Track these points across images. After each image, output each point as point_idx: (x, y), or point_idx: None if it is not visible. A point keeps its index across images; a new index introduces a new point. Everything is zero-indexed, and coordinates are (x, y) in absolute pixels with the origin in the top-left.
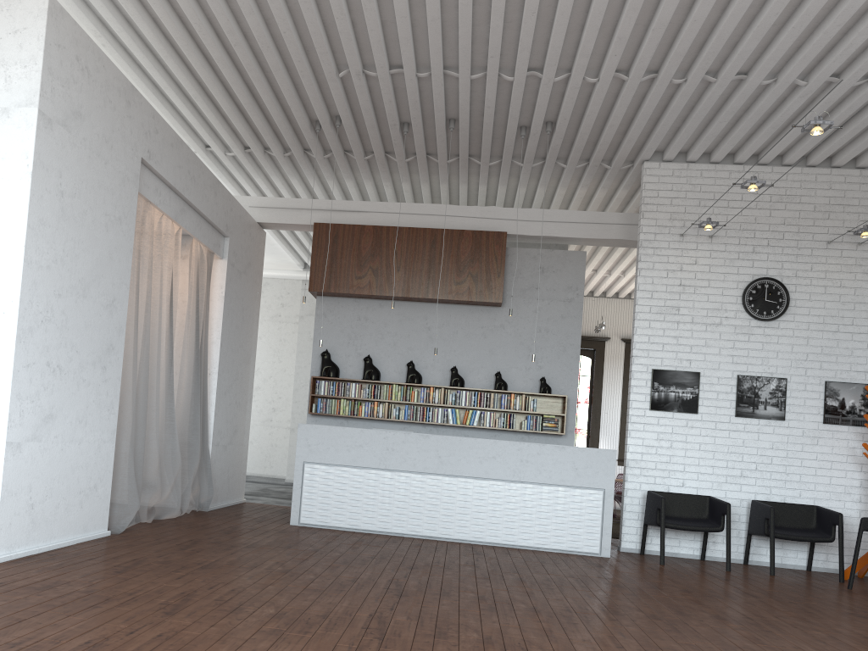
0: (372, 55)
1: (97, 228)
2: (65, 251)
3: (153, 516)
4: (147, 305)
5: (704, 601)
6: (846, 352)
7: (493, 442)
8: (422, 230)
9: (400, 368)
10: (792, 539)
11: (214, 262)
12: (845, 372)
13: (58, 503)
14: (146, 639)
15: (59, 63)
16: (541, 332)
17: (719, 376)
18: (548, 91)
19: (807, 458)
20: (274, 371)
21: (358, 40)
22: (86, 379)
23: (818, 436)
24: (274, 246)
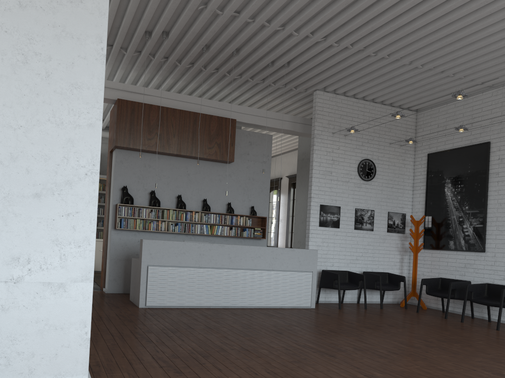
0: (225, 0)
1: None
2: None
3: None
4: None
5: (411, 331)
6: (395, 197)
7: (259, 248)
8: (188, 112)
9: (171, 199)
10: (385, 290)
11: None
12: (395, 207)
13: None
14: None
15: None
16: (250, 180)
17: (348, 209)
18: (309, 45)
19: (381, 249)
20: None
21: None
22: None
23: (385, 238)
24: None
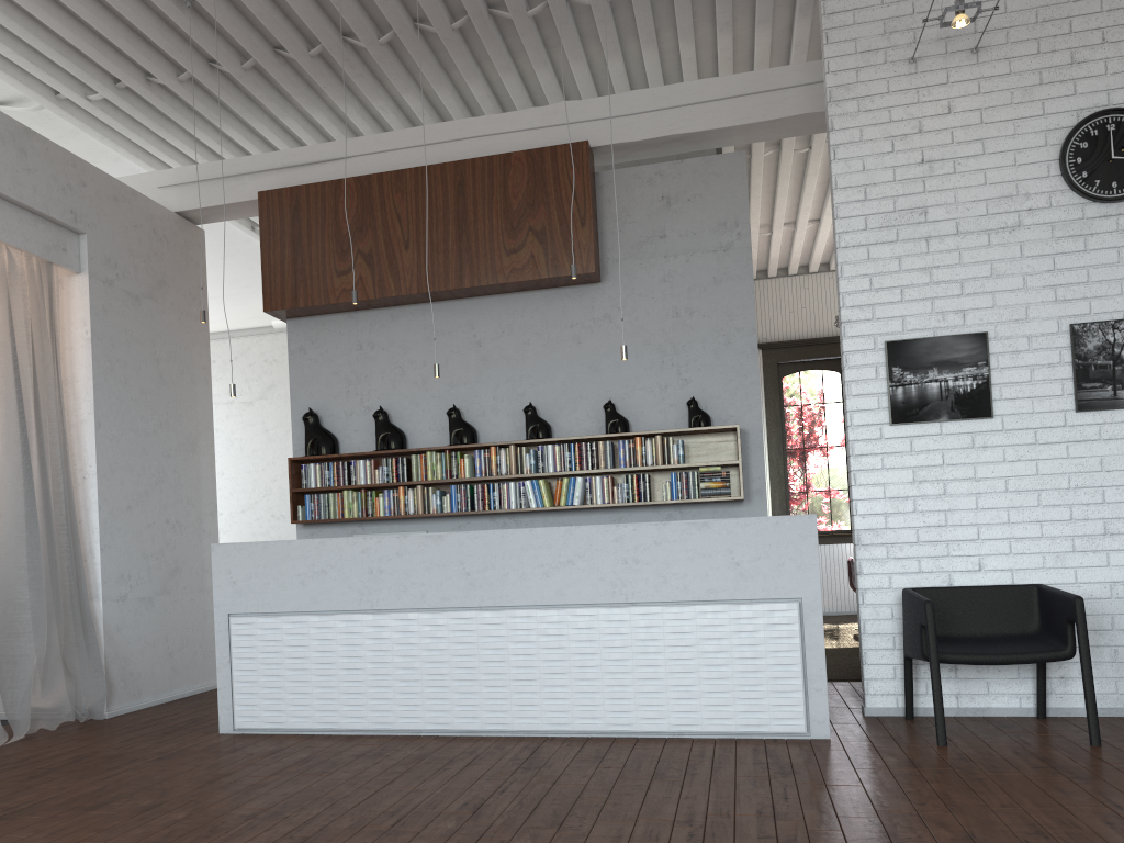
0: None
1: None
2: None
3: None
4: None
5: None
6: None
7: (566, 532)
8: (439, 167)
9: (439, 422)
10: None
11: (69, 281)
12: None
13: None
14: None
15: None
16: (679, 317)
17: (1030, 334)
18: None
19: None
20: None
21: None
22: None
23: None
24: None
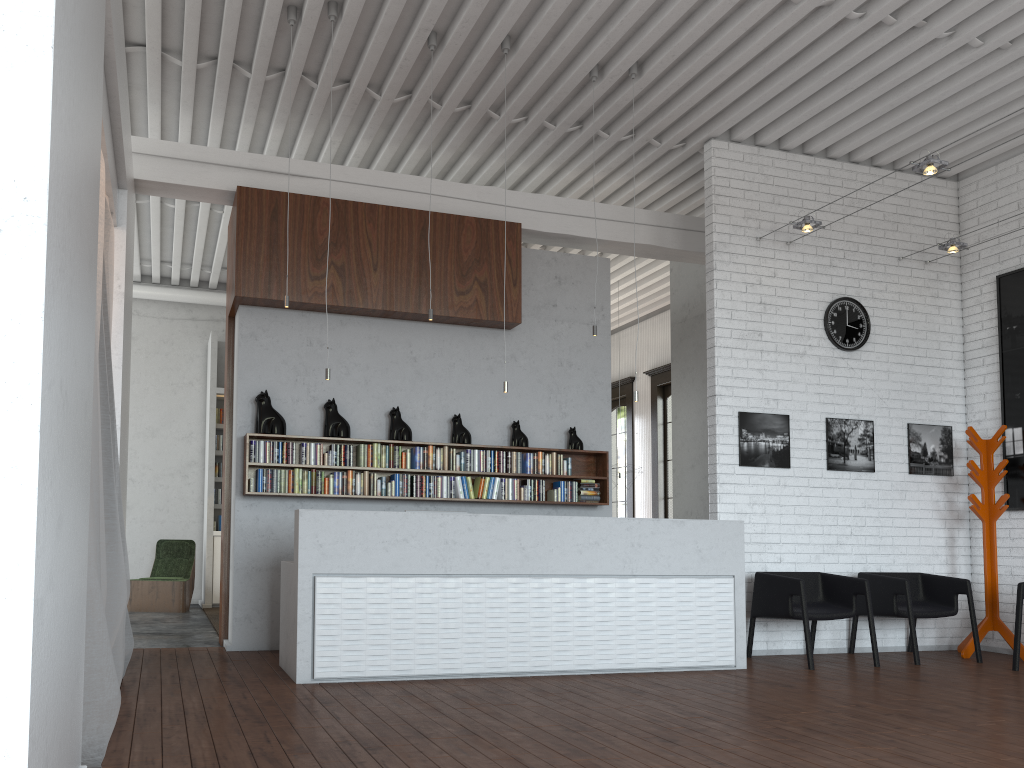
0: None
1: (88, 78)
2: (73, 105)
3: None
4: None
5: None
6: (923, 388)
7: (595, 521)
8: (406, 211)
9: (377, 418)
10: (921, 616)
11: None
12: (924, 412)
13: (60, 735)
14: None
15: None
16: (563, 366)
17: (808, 420)
18: (692, 2)
19: (897, 516)
20: None
21: None
22: (77, 429)
23: (905, 489)
24: None
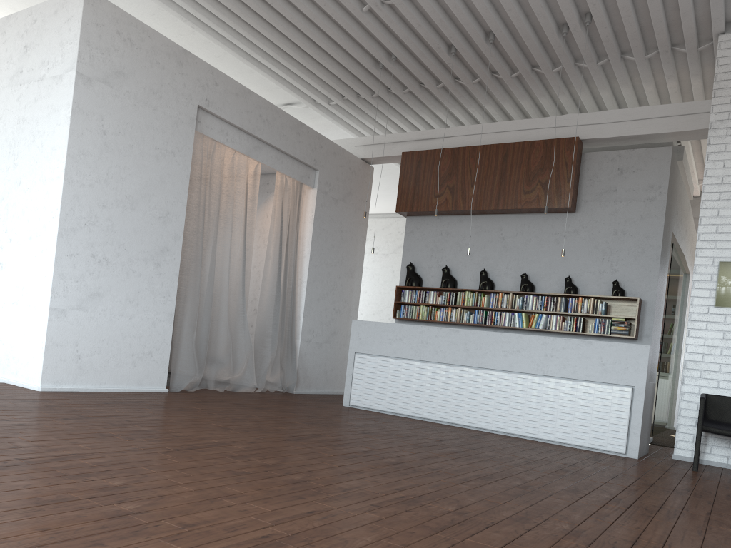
0: None
1: (145, 158)
2: (109, 174)
3: (222, 387)
4: (214, 221)
5: (645, 492)
6: None
7: (518, 337)
8: (495, 146)
9: (475, 276)
10: None
11: (308, 191)
12: None
13: (107, 359)
14: (5, 423)
15: (98, 37)
16: (617, 235)
17: None
18: None
19: None
20: None
21: None
22: (136, 271)
23: None
24: None
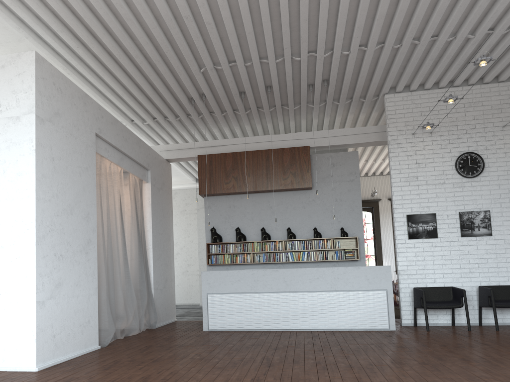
0: (218, 57)
1: (74, 175)
2: (58, 190)
3: (123, 334)
4: (107, 214)
5: (455, 350)
6: None
7: (316, 269)
8: (260, 151)
9: (257, 232)
10: (507, 307)
11: (143, 185)
12: None
13: (68, 332)
14: None
15: (44, 87)
16: (337, 201)
17: (447, 214)
18: (322, 62)
19: (509, 256)
20: (186, 243)
21: (209, 50)
22: (77, 260)
23: None
24: (177, 171)
